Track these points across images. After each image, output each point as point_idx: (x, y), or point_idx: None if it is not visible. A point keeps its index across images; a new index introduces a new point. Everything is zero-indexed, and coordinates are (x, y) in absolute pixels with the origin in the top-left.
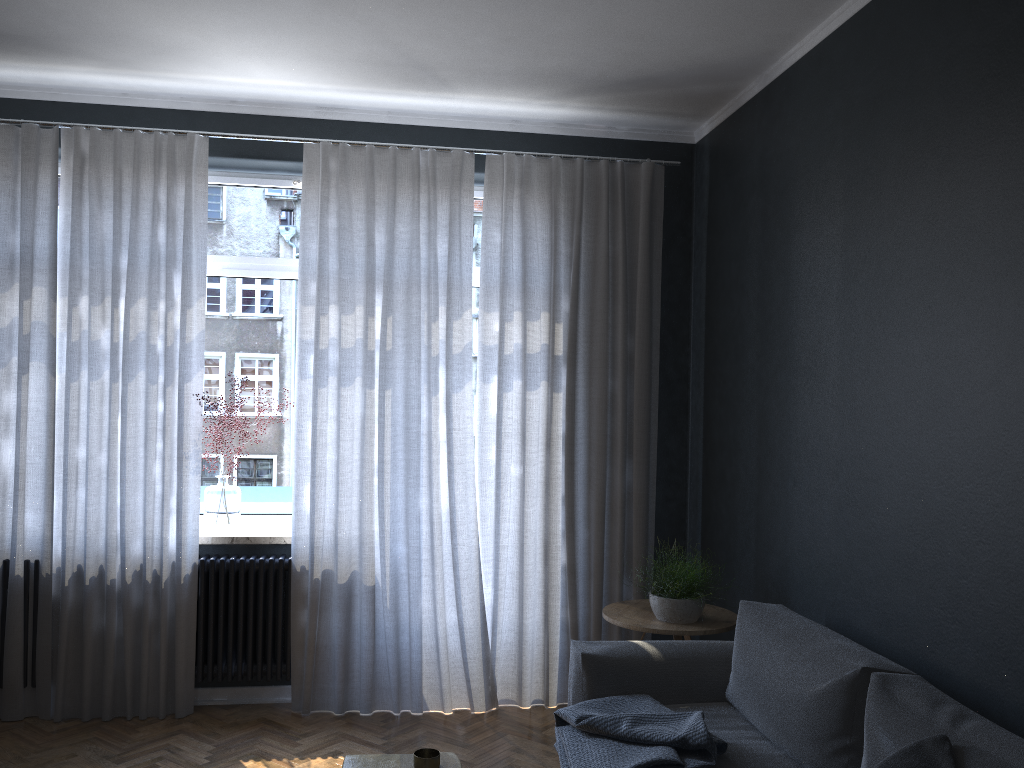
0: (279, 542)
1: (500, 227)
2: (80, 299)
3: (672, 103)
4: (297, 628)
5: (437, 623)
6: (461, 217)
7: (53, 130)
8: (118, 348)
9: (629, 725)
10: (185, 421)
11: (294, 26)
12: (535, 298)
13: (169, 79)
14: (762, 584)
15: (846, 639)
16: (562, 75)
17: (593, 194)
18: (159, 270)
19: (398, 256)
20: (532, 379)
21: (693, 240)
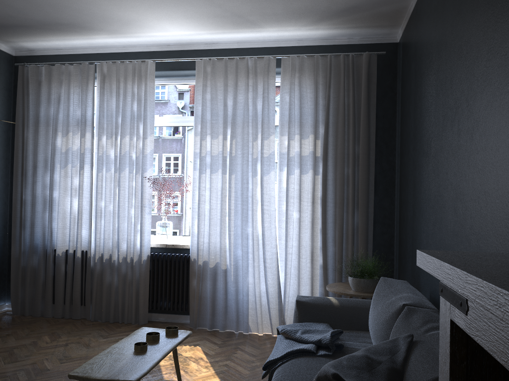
0: (186, 247)
1: (288, 93)
2: (103, 137)
3: (374, 20)
4: (192, 287)
5: (255, 289)
6: (269, 89)
7: (93, 65)
8: (117, 158)
9: (300, 333)
10: (144, 190)
11: (171, 2)
12: (305, 127)
13: (137, 37)
14: (413, 274)
15: (421, 295)
16: (307, 11)
17: (337, 73)
18: (134, 122)
19: (239, 110)
20: (304, 168)
21: (397, 94)
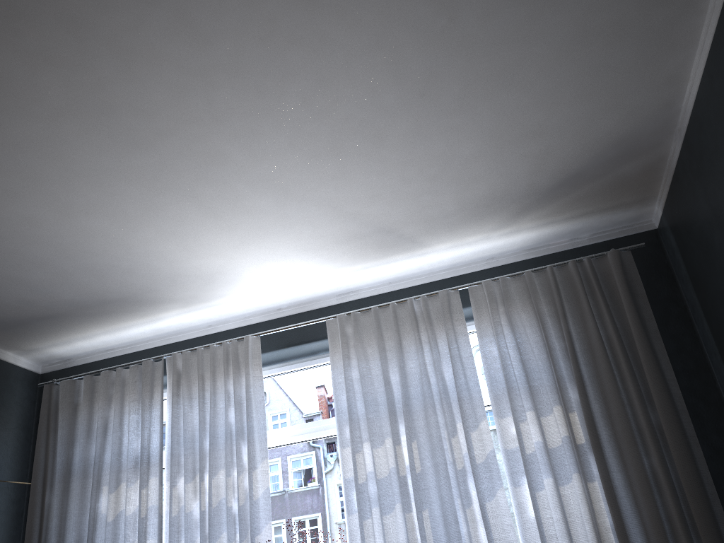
0: None
1: (494, 341)
2: (178, 480)
3: (612, 194)
4: None
5: None
6: (458, 342)
7: (161, 360)
8: (205, 515)
9: None
10: None
11: (276, 225)
12: (542, 394)
13: (228, 303)
14: None
15: None
16: (498, 198)
17: (571, 292)
18: (231, 444)
19: (412, 388)
20: (561, 473)
21: (688, 307)
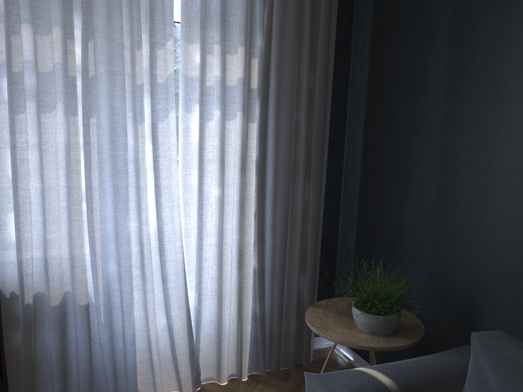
0: None
1: None
2: None
3: None
4: (11, 349)
5: (149, 330)
6: None
7: None
8: None
9: None
10: None
11: None
12: (234, 32)
13: None
14: (438, 291)
15: None
16: None
17: None
18: None
19: None
20: (231, 110)
21: None
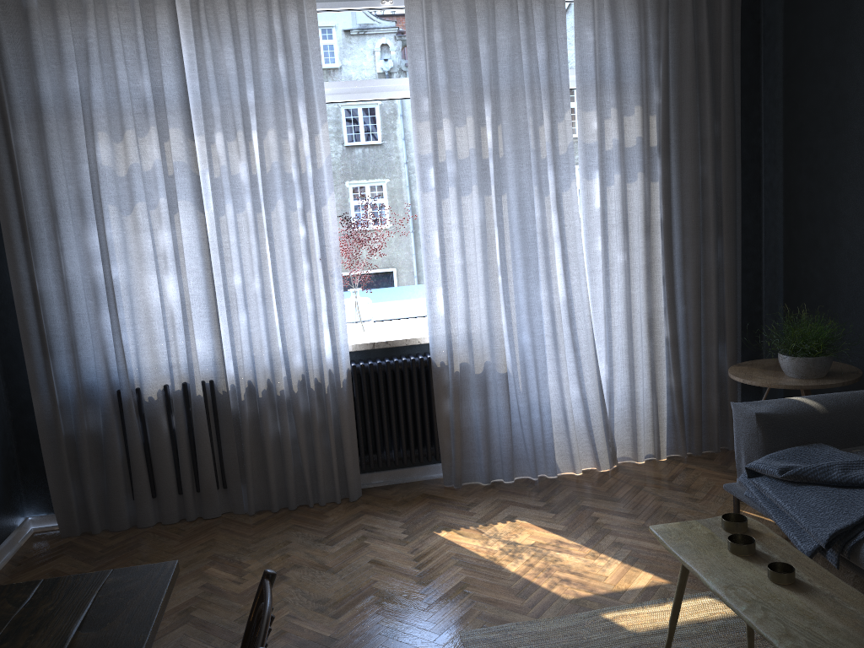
0: (414, 343)
1: (592, 26)
2: (215, 136)
3: None
4: (442, 416)
5: (564, 399)
6: (556, 19)
7: None
8: (257, 180)
9: (841, 472)
10: (326, 242)
11: None
12: (630, 93)
13: None
14: None
15: None
16: None
17: None
18: (283, 100)
19: (500, 65)
20: (631, 171)
21: (761, 22)
